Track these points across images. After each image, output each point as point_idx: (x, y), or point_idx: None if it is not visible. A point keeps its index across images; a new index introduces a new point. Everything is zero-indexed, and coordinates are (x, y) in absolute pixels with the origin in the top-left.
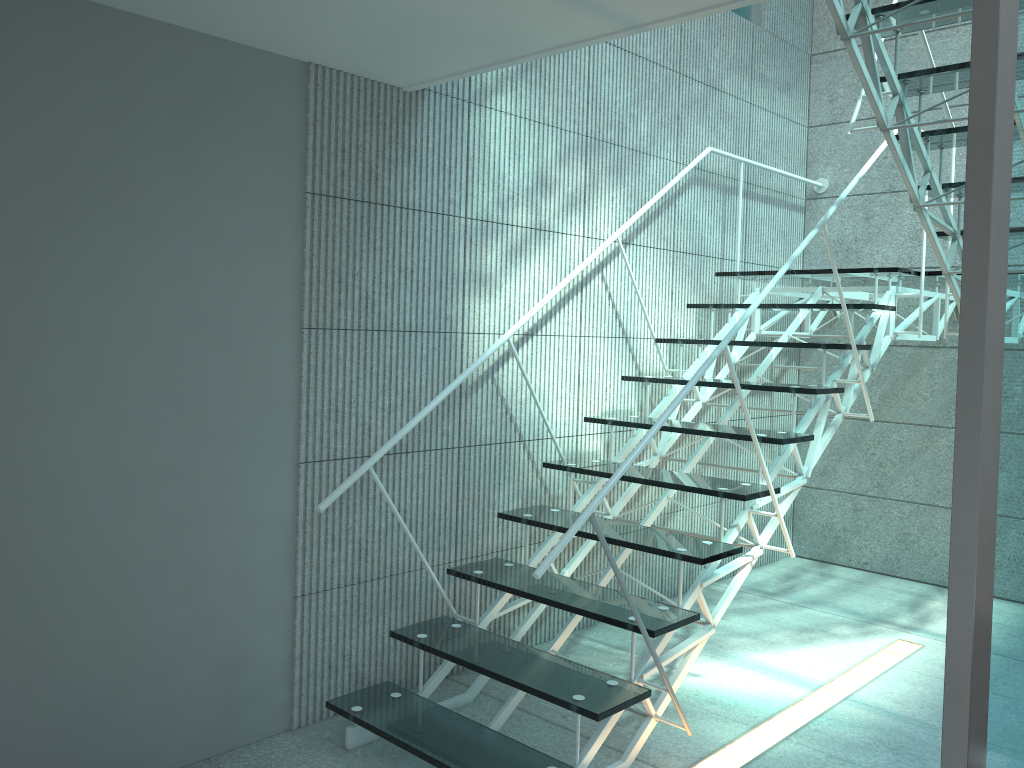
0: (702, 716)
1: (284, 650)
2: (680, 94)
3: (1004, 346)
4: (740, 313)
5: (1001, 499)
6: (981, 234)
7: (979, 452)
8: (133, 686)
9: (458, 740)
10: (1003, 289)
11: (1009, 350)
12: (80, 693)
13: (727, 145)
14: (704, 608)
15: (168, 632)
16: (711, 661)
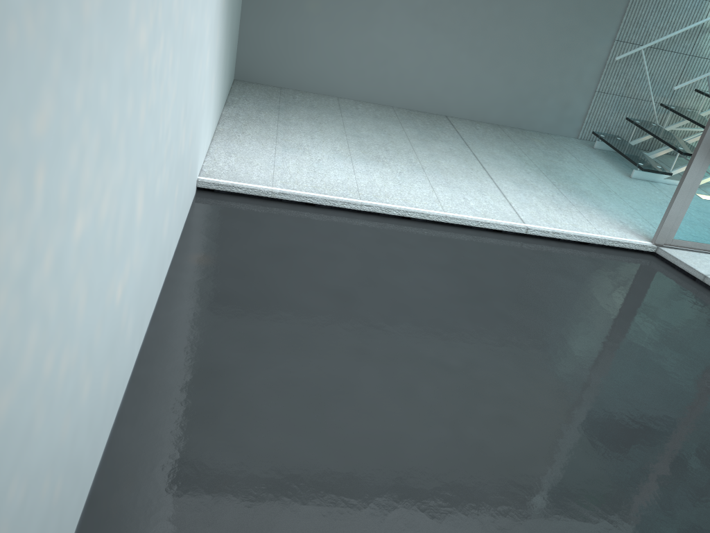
0: None
1: (584, 109)
2: None
3: None
4: None
5: None
6: None
7: None
8: (533, 98)
9: (631, 152)
10: None
11: None
12: (519, 93)
13: None
14: None
15: (549, 85)
16: None
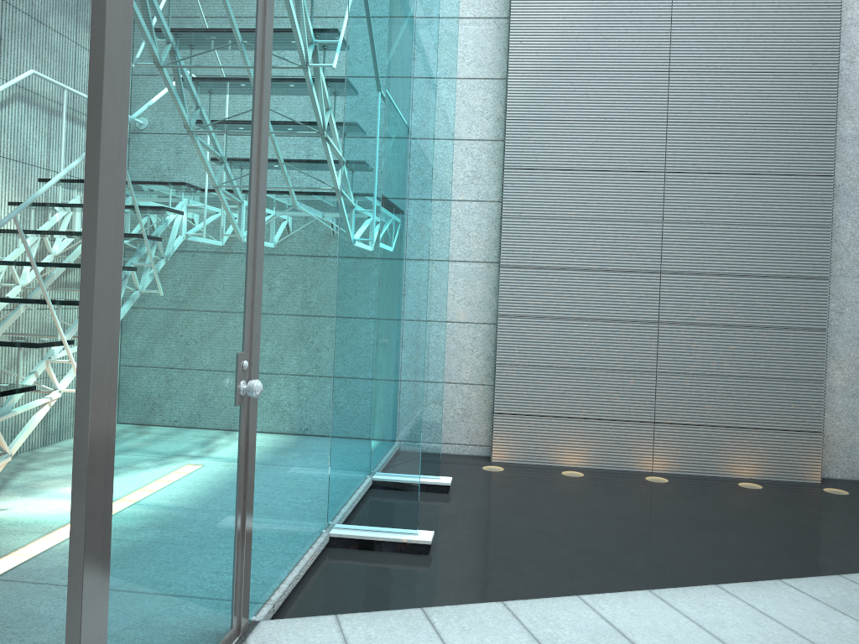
0: (2, 534)
1: None
2: (3, 18)
3: (129, 156)
4: (61, 214)
5: (129, 256)
6: (99, 72)
7: (97, 212)
8: None
9: None
10: (125, 117)
11: (135, 161)
12: None
13: (53, 73)
14: (1, 440)
15: None
16: (21, 498)
